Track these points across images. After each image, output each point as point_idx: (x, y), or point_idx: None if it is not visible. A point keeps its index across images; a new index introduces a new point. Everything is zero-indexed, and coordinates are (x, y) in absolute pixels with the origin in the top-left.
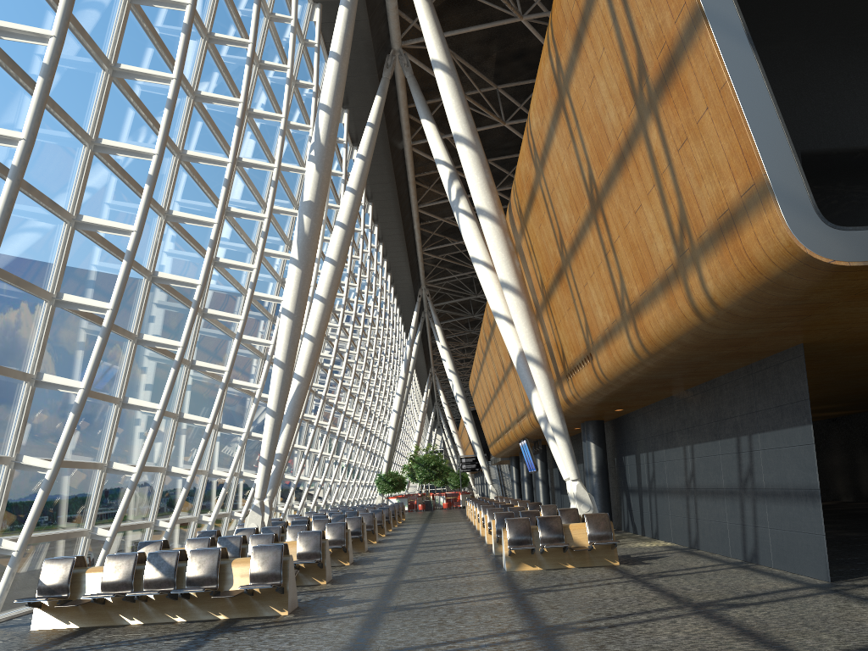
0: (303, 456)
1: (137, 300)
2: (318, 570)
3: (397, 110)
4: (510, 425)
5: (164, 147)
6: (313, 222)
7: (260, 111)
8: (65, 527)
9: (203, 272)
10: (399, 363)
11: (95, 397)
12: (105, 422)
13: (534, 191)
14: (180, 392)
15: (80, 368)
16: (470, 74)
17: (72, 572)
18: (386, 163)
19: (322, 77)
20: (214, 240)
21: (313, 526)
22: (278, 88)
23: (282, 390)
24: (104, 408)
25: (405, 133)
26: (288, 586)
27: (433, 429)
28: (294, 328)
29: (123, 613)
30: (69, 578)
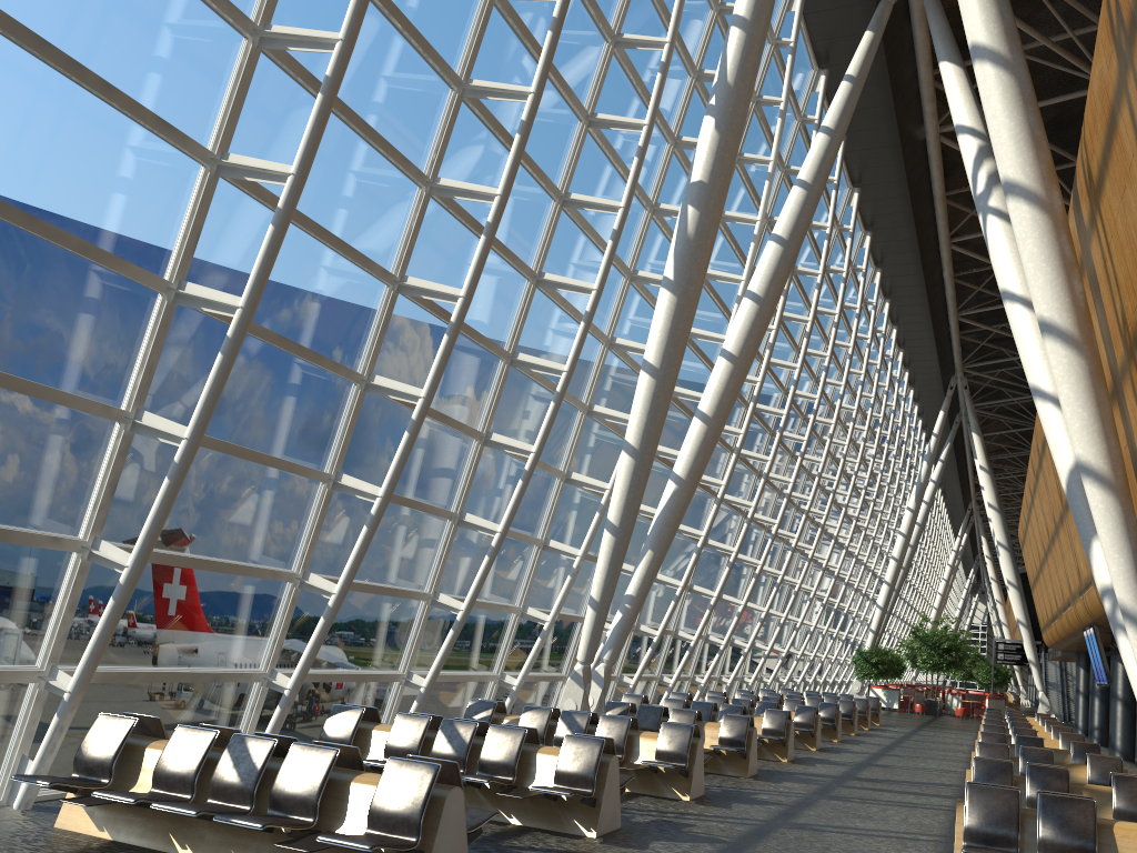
0: (718, 606)
1: (370, 320)
2: (586, 810)
3: (913, 70)
4: (1069, 600)
5: (354, 28)
6: (702, 217)
7: (633, 36)
8: (216, 664)
9: (468, 276)
10: (911, 488)
11: (272, 466)
12: (301, 509)
13: (1115, 117)
14: (465, 480)
15: (242, 415)
16: (1056, 5)
17: (124, 744)
18: (892, 162)
19: (779, 10)
20: (493, 223)
21: (669, 719)
22: (684, 12)
23: (631, 493)
24: (298, 487)
25: (927, 110)
26: (432, 849)
27: (974, 594)
28: (657, 393)
29: (174, 832)
30: (115, 753)
